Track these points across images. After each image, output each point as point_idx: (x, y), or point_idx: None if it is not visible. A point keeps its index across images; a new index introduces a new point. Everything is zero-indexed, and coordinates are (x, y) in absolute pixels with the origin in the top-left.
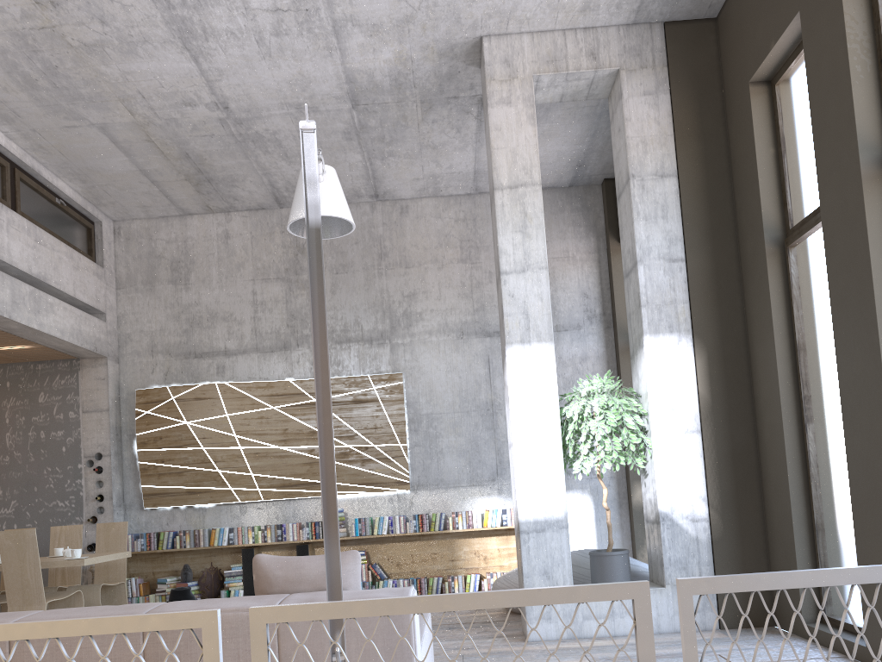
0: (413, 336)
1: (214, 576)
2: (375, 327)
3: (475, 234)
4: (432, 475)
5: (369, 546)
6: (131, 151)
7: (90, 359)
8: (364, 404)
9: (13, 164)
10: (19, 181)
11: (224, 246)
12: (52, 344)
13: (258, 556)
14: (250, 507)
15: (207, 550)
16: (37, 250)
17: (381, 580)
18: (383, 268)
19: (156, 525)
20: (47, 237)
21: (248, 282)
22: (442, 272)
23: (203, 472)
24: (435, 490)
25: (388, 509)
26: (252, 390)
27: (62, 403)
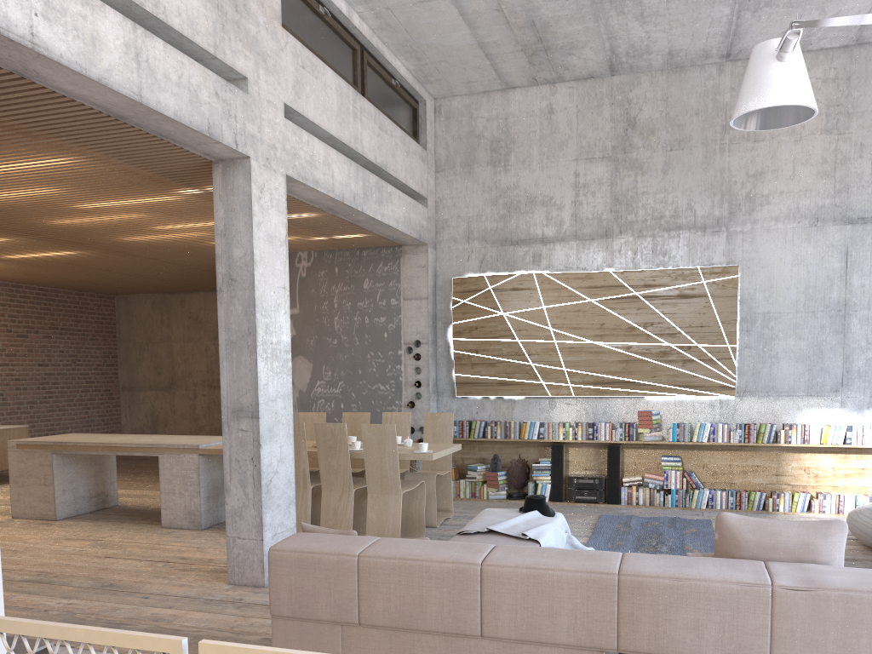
0: (755, 223)
1: (521, 467)
2: (710, 212)
3: (848, 97)
4: (762, 381)
5: (683, 451)
6: (476, 23)
7: (411, 246)
8: (691, 300)
9: (361, 46)
10: (366, 65)
11: (547, 123)
12: (385, 233)
13: (724, 515)
14: (559, 402)
15: (514, 441)
16: (380, 138)
17: (695, 489)
18: (726, 143)
19: (466, 413)
20: (387, 123)
21: (570, 162)
22: (799, 146)
23: (516, 365)
24: (764, 397)
25: (707, 415)
26: (570, 281)
27: (384, 290)
